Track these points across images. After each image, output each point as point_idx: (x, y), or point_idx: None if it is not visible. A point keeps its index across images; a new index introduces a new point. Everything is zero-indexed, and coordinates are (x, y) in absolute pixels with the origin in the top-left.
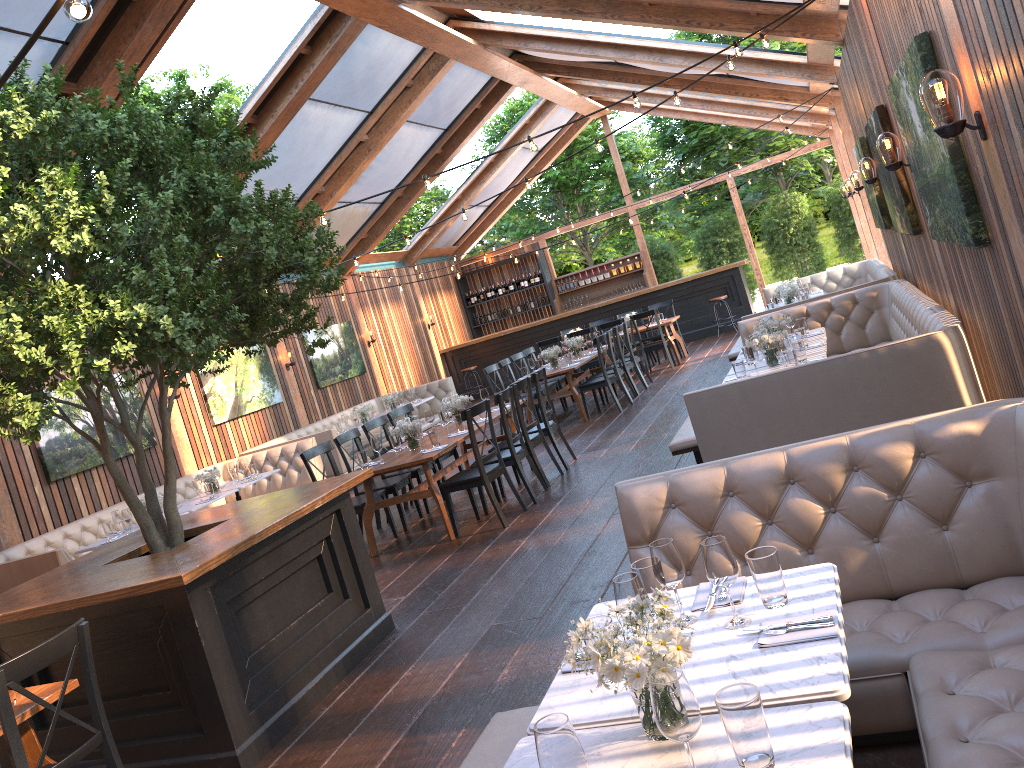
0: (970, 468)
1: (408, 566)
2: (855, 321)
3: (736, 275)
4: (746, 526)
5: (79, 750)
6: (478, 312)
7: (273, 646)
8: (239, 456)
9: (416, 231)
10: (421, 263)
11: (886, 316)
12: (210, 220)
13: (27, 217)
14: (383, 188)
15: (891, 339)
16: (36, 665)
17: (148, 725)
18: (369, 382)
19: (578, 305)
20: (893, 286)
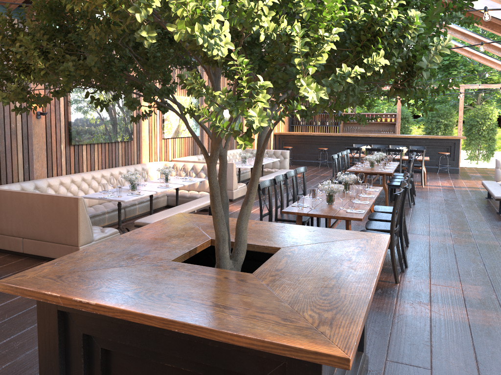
0: None
1: None
2: None
3: (457, 143)
4: None
5: None
6: (295, 118)
7: None
8: (172, 160)
9: None
10: None
11: None
12: None
13: None
14: None
15: None
16: None
17: None
18: None
19: (351, 131)
20: None
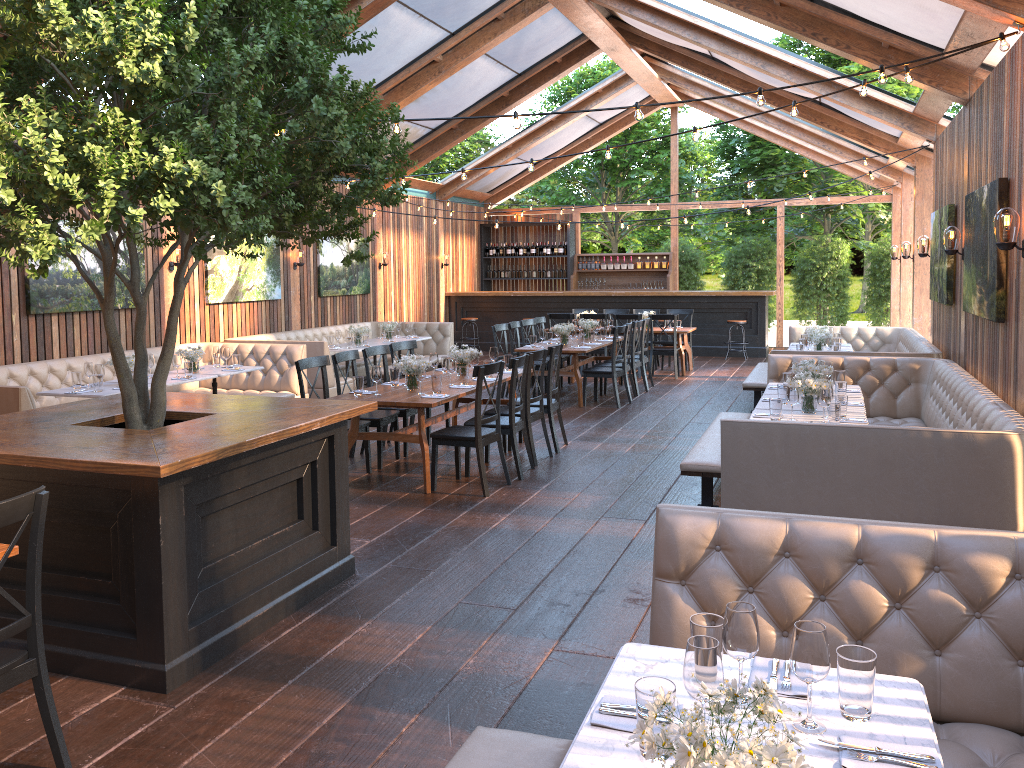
0: None
1: (377, 508)
2: (889, 388)
3: (761, 304)
4: (796, 595)
5: (3, 630)
6: (493, 266)
7: (230, 562)
8: (224, 341)
9: (453, 168)
10: (454, 201)
11: (922, 392)
12: (290, 91)
13: (99, 26)
14: (440, 115)
15: (920, 417)
16: None
17: (78, 610)
18: (369, 304)
19: (593, 287)
20: (940, 365)
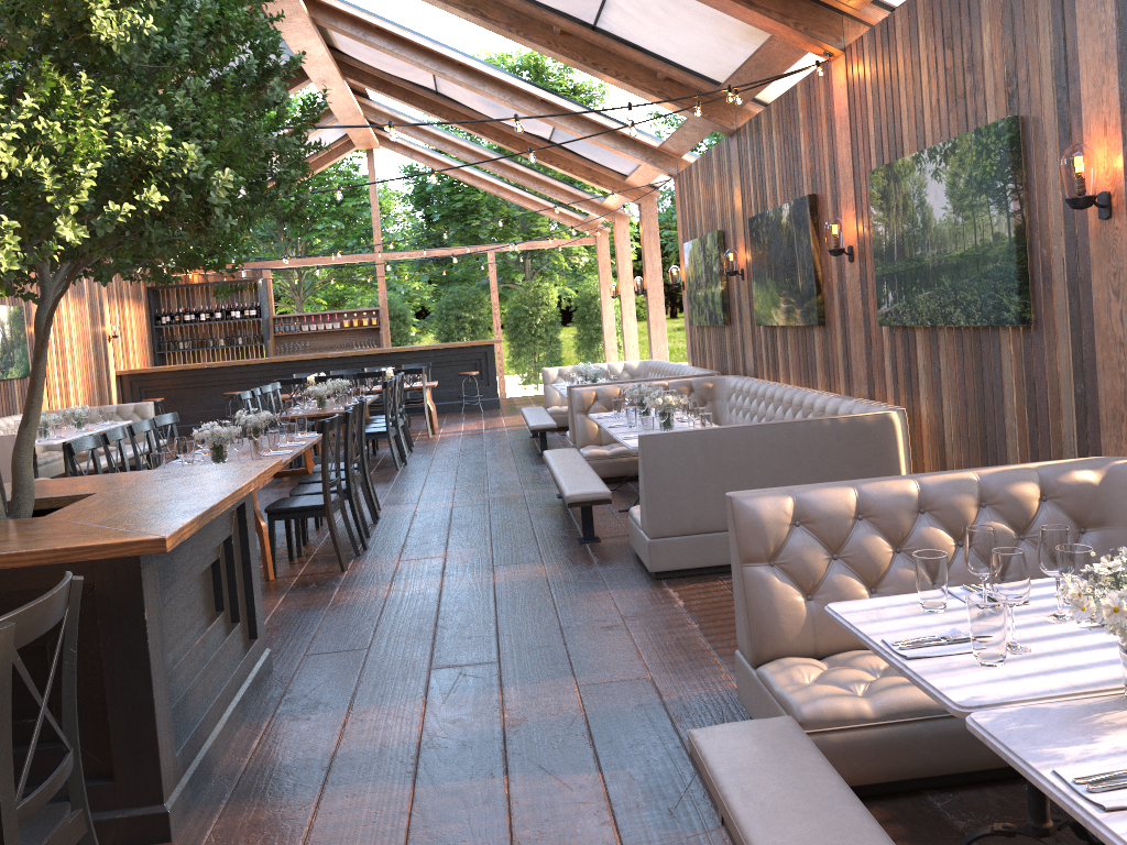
0: (1089, 515)
1: None
2: None
3: (490, 353)
4: (880, 551)
5: (60, 772)
6: (166, 336)
7: (182, 669)
8: None
9: None
10: None
11: (718, 409)
12: (229, 73)
13: None
14: None
15: None
16: (38, 627)
17: None
18: None
19: (295, 352)
20: (734, 380)
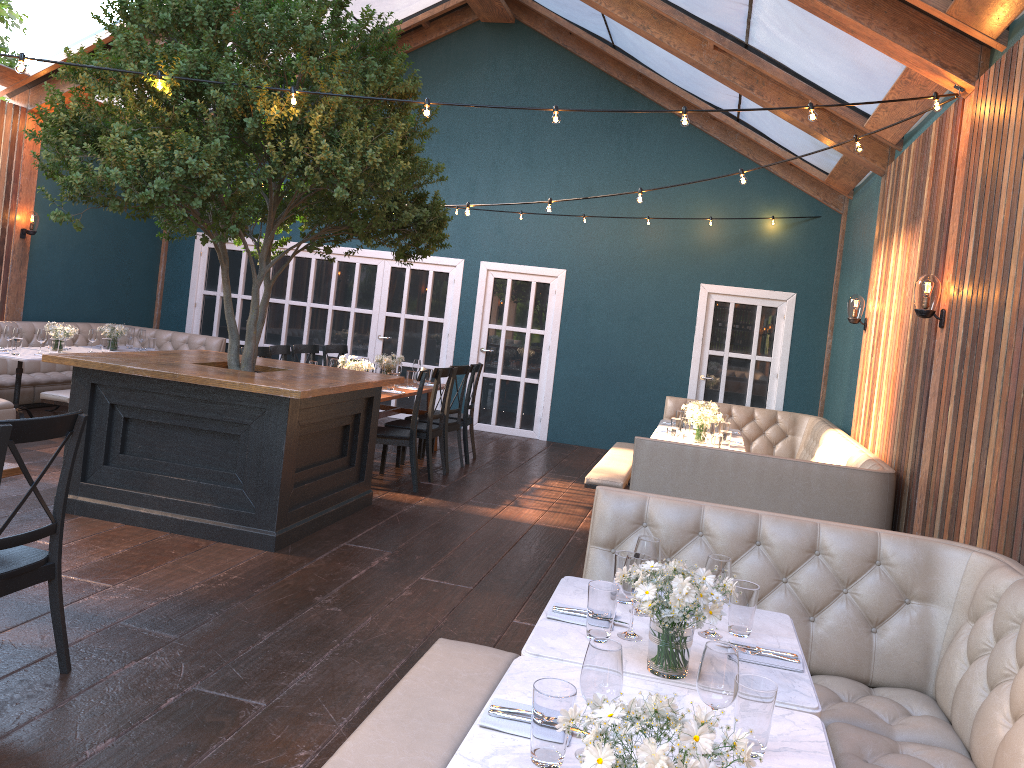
0: None
1: None
2: None
3: None
4: None
5: None
6: None
7: None
8: None
9: None
10: None
11: None
12: None
13: None
14: None
15: None
16: None
17: None
18: None
19: None
20: None
